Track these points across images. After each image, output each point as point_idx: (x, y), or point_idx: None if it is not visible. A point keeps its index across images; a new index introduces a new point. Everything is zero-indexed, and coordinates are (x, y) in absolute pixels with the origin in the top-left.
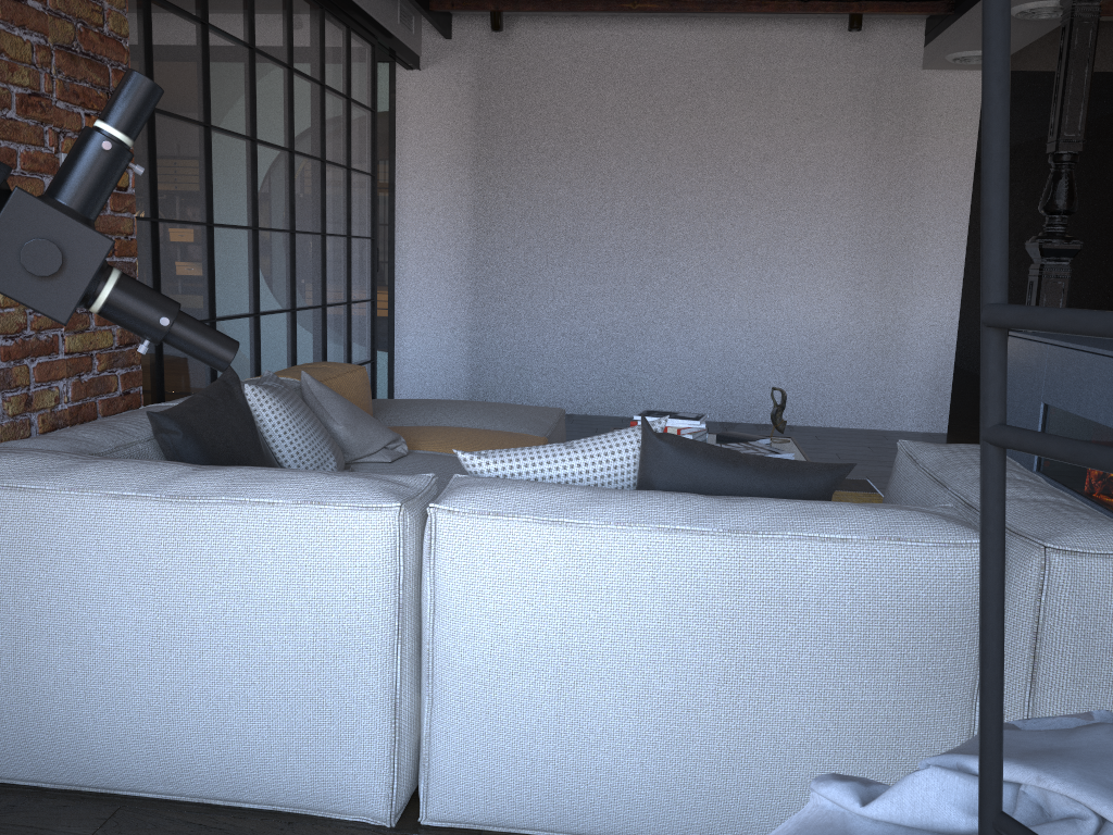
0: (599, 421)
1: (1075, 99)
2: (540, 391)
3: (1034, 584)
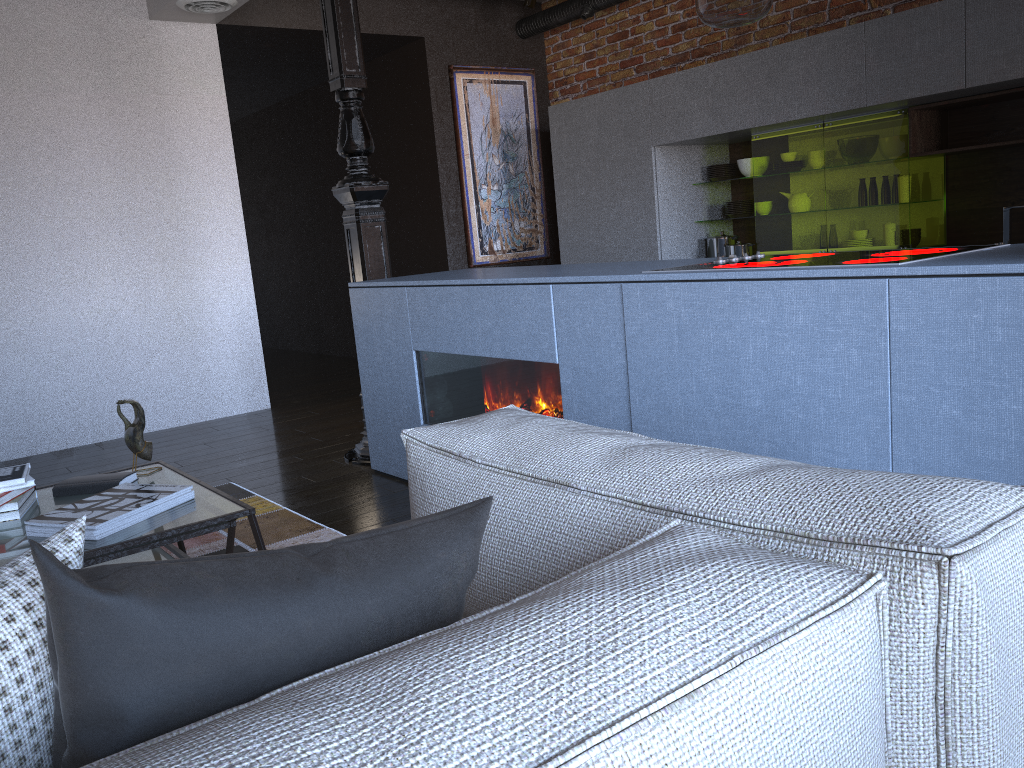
0: None
1: (348, 32)
2: None
3: (932, 625)
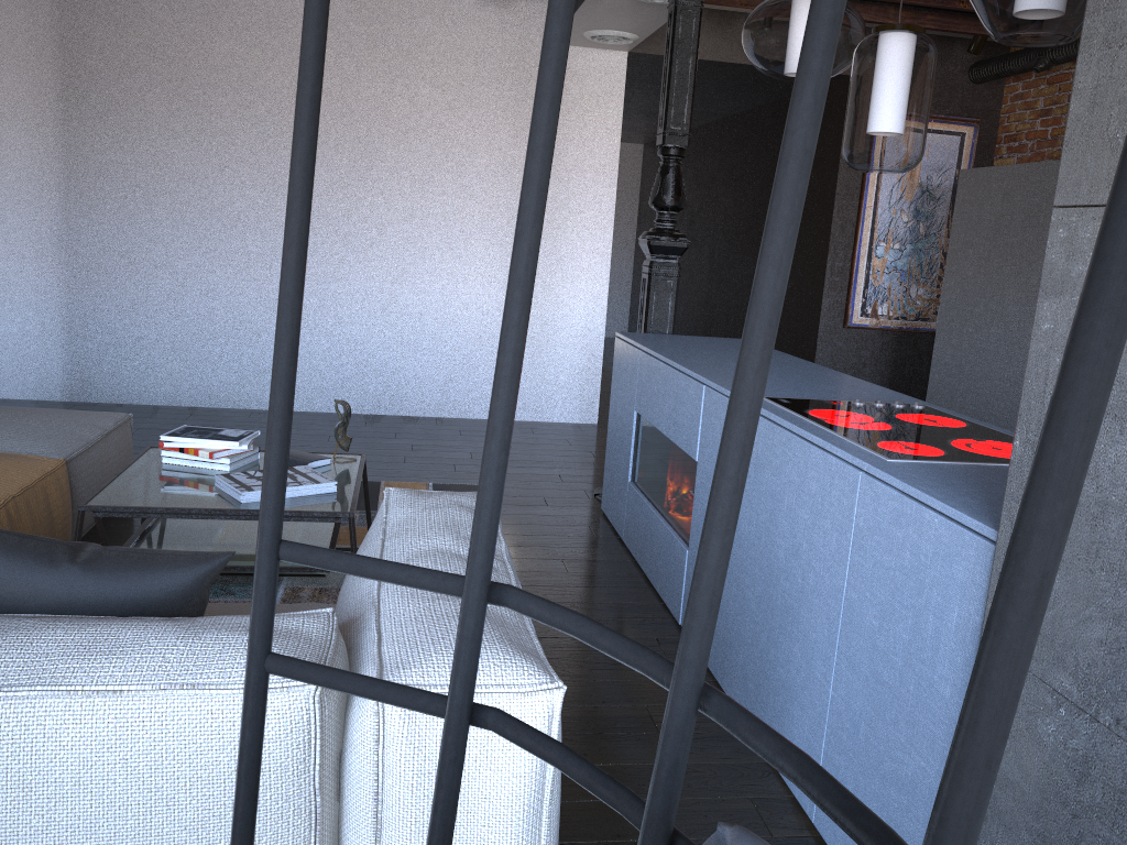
0: (222, 415)
1: (680, 91)
2: (156, 381)
3: (371, 733)
